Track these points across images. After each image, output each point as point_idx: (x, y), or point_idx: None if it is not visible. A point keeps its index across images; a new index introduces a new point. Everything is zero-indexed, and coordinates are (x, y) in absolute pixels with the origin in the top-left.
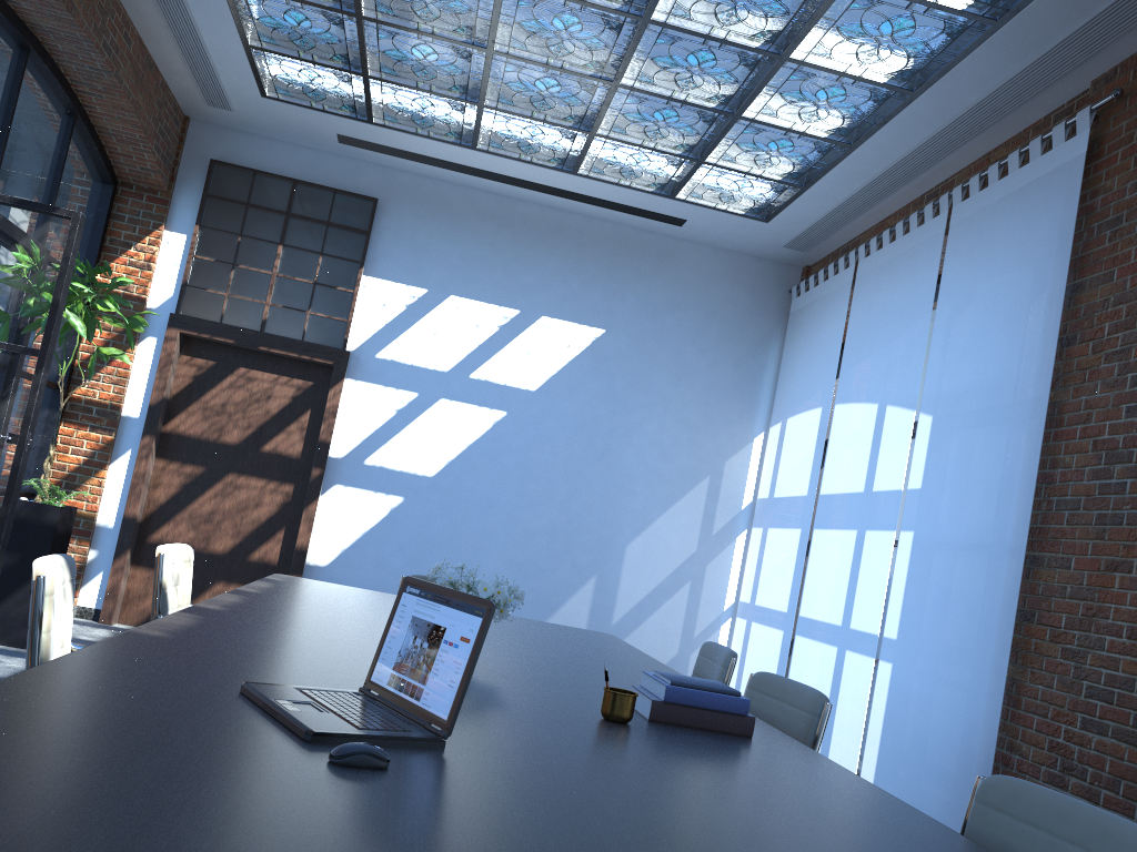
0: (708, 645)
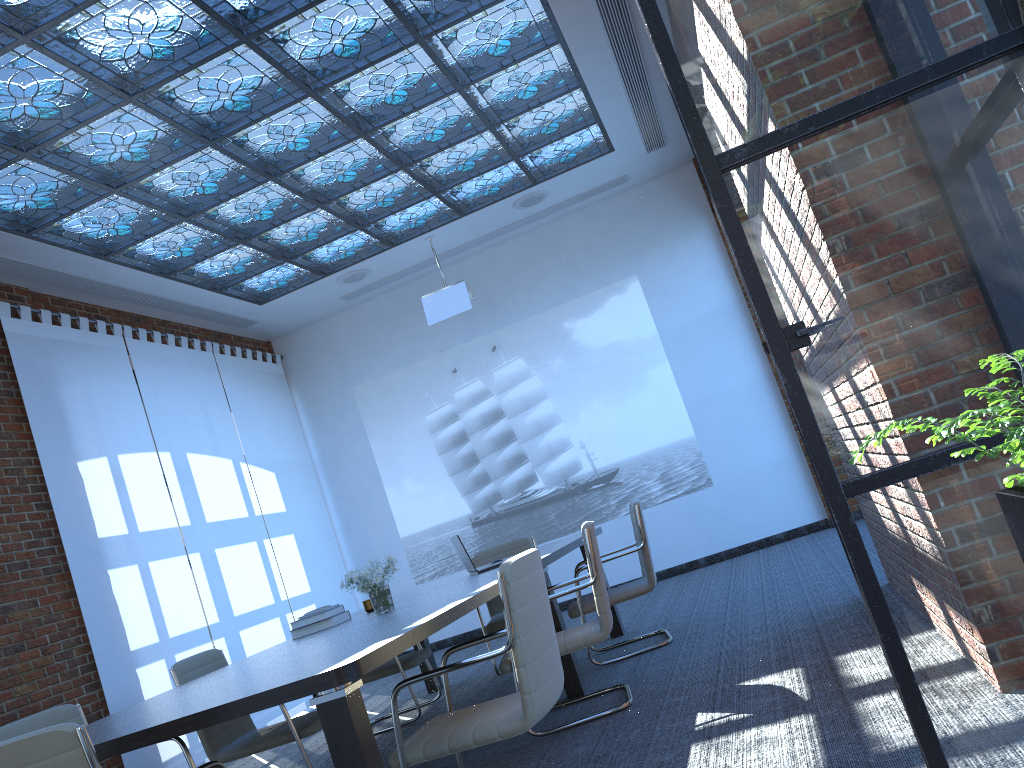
0: (6, 730)
